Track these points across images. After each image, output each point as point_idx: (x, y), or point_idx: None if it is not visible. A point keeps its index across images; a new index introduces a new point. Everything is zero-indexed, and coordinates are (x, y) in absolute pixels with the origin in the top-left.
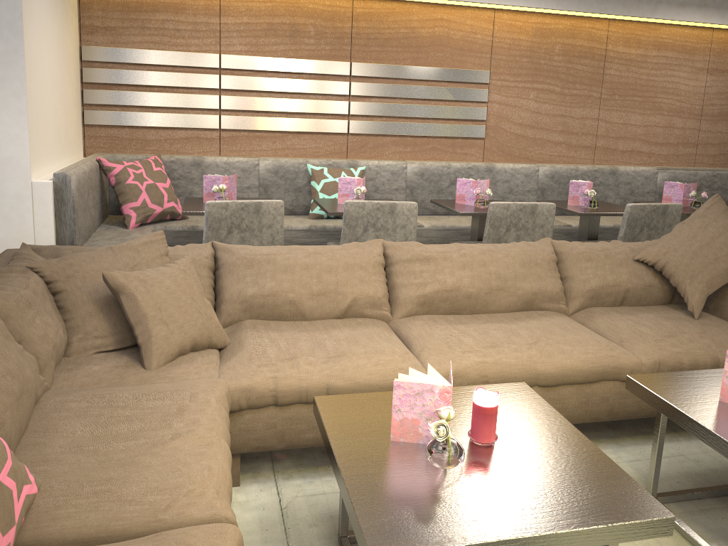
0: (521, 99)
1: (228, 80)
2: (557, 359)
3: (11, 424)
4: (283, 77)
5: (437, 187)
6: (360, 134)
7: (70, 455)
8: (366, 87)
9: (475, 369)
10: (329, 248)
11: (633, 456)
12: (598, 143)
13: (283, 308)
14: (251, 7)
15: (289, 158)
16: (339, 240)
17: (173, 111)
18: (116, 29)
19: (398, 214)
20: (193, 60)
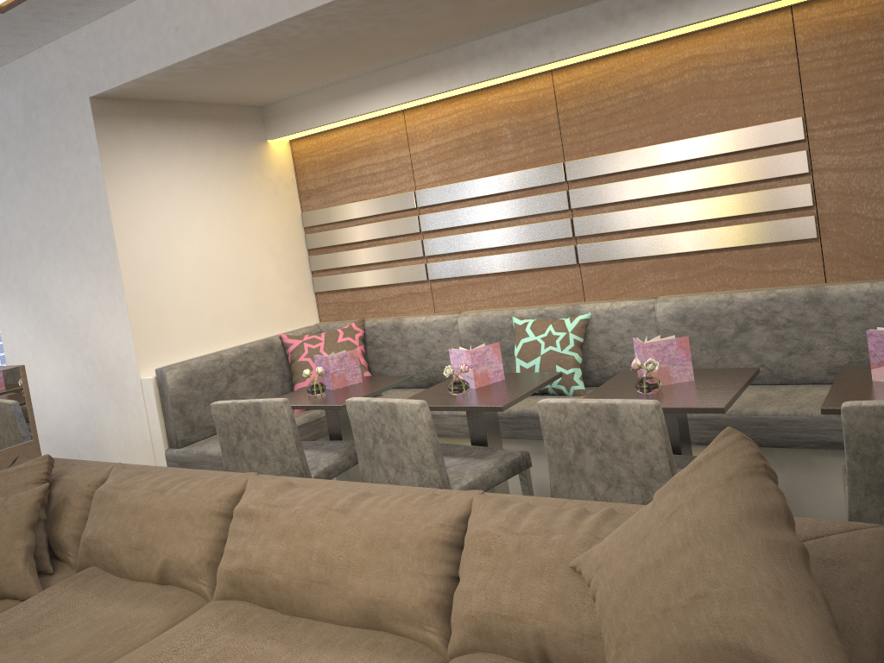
0: None
1: (427, 220)
2: None
3: None
4: (485, 203)
5: (714, 337)
6: (596, 263)
7: None
8: (590, 193)
9: None
10: (183, 483)
11: None
12: None
13: (107, 559)
14: (436, 126)
15: (493, 311)
16: (517, 431)
17: (383, 266)
18: (325, 188)
19: (402, 419)
20: (390, 205)
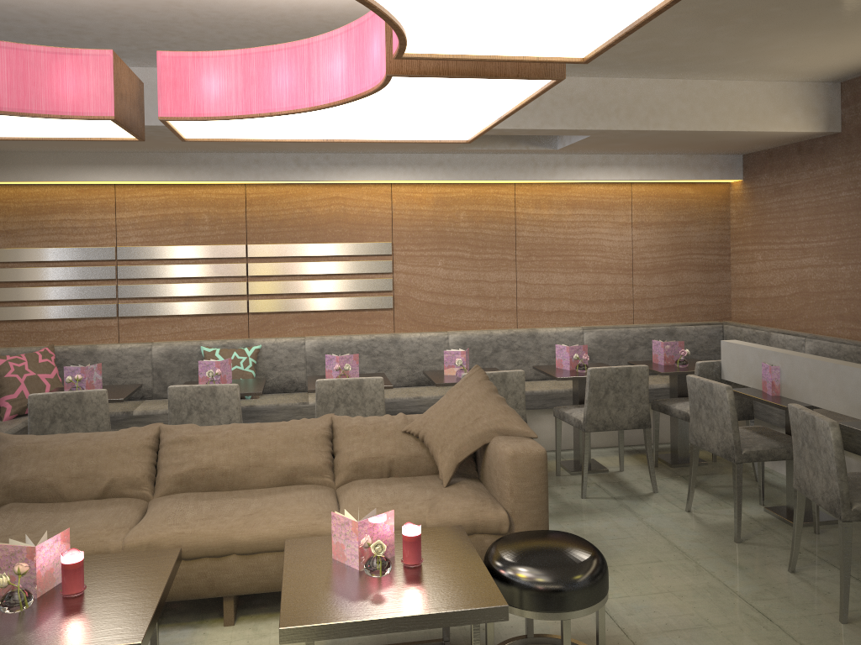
0: (429, 267)
1: (125, 270)
2: (258, 528)
3: None
4: (179, 264)
5: None
6: (261, 313)
7: None
8: (263, 267)
9: (170, 539)
10: (102, 434)
11: None
12: (519, 305)
13: (42, 491)
14: (145, 201)
15: (183, 342)
16: None
17: (71, 302)
18: (17, 231)
19: (219, 396)
20: (89, 254)
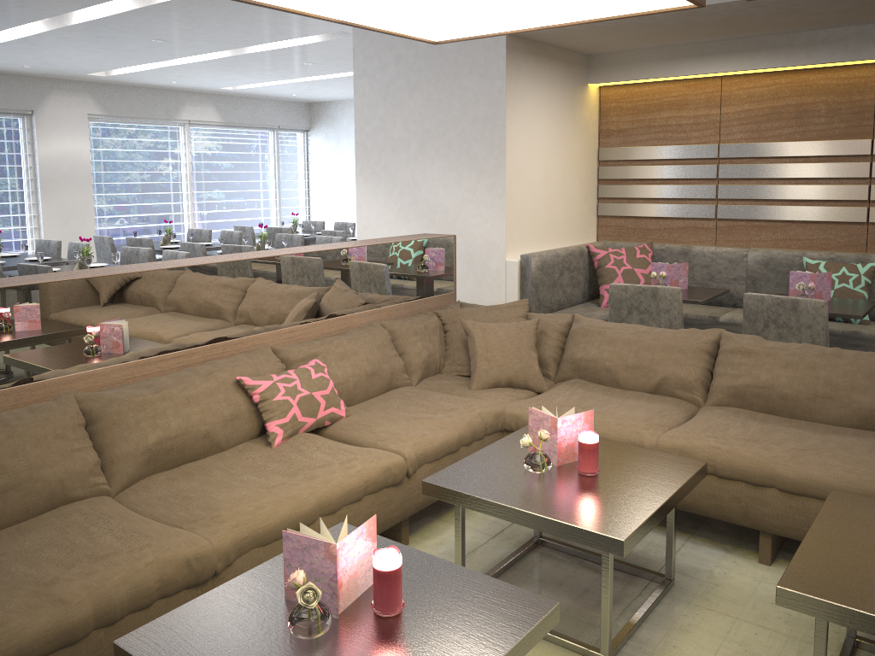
0: None
1: (725, 169)
2: (806, 468)
3: (355, 385)
4: (786, 162)
5: None
6: None
7: (377, 410)
8: None
9: (704, 451)
10: (661, 330)
11: None
12: None
13: (601, 373)
14: (752, 93)
15: (783, 250)
16: None
17: (672, 201)
18: (627, 130)
19: (801, 312)
20: (691, 152)
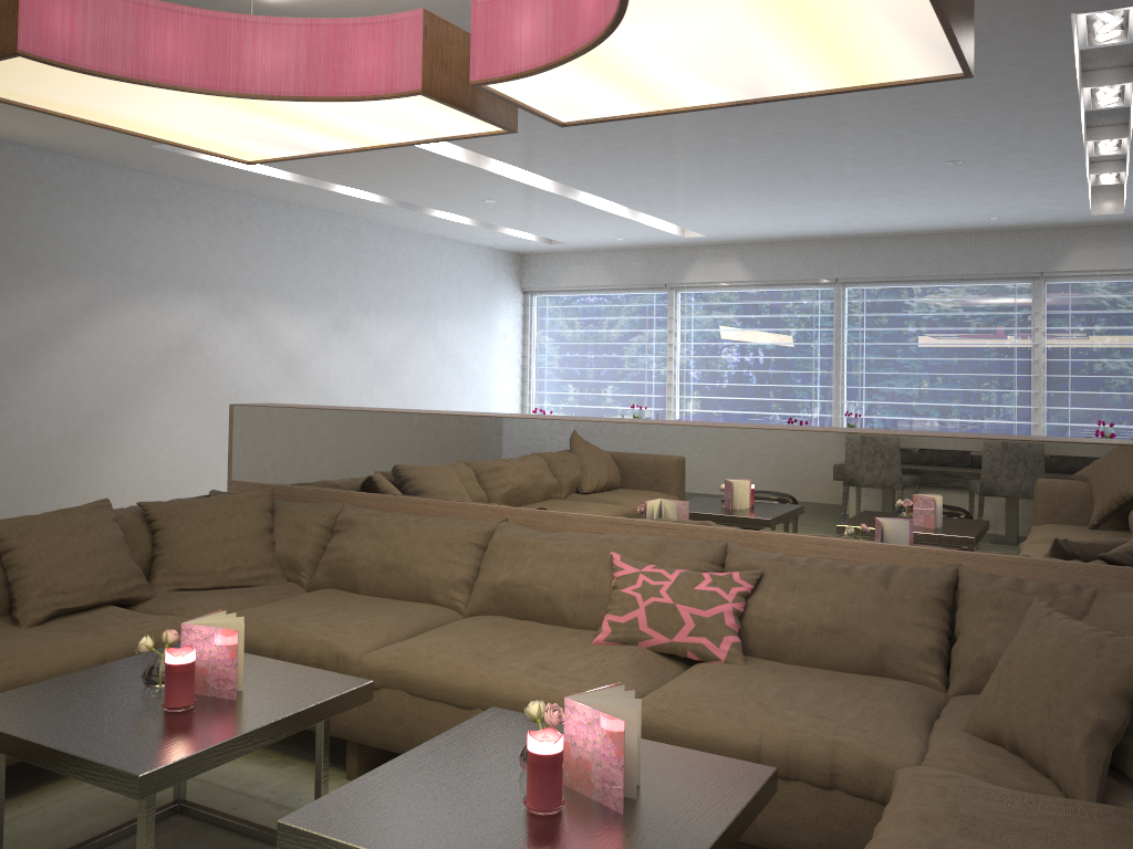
0: None
1: None
2: None
3: (790, 633)
4: None
5: None
6: None
7: (775, 676)
8: None
9: None
10: None
11: None
12: None
13: None
14: None
15: None
16: None
17: None
18: None
19: None
20: None
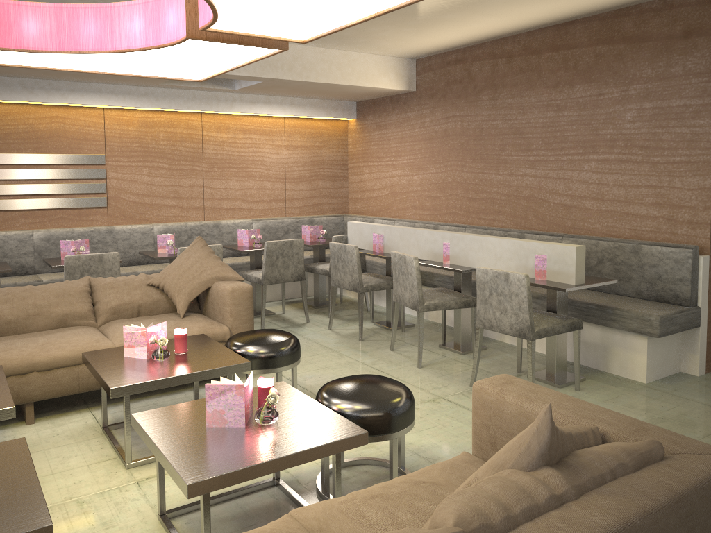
0: (136, 174)
1: None
2: (52, 352)
3: None
4: None
5: None
6: None
7: None
8: None
9: None
10: None
11: (119, 409)
12: (206, 204)
13: None
14: None
15: None
16: None
17: None
18: None
19: None
20: None
